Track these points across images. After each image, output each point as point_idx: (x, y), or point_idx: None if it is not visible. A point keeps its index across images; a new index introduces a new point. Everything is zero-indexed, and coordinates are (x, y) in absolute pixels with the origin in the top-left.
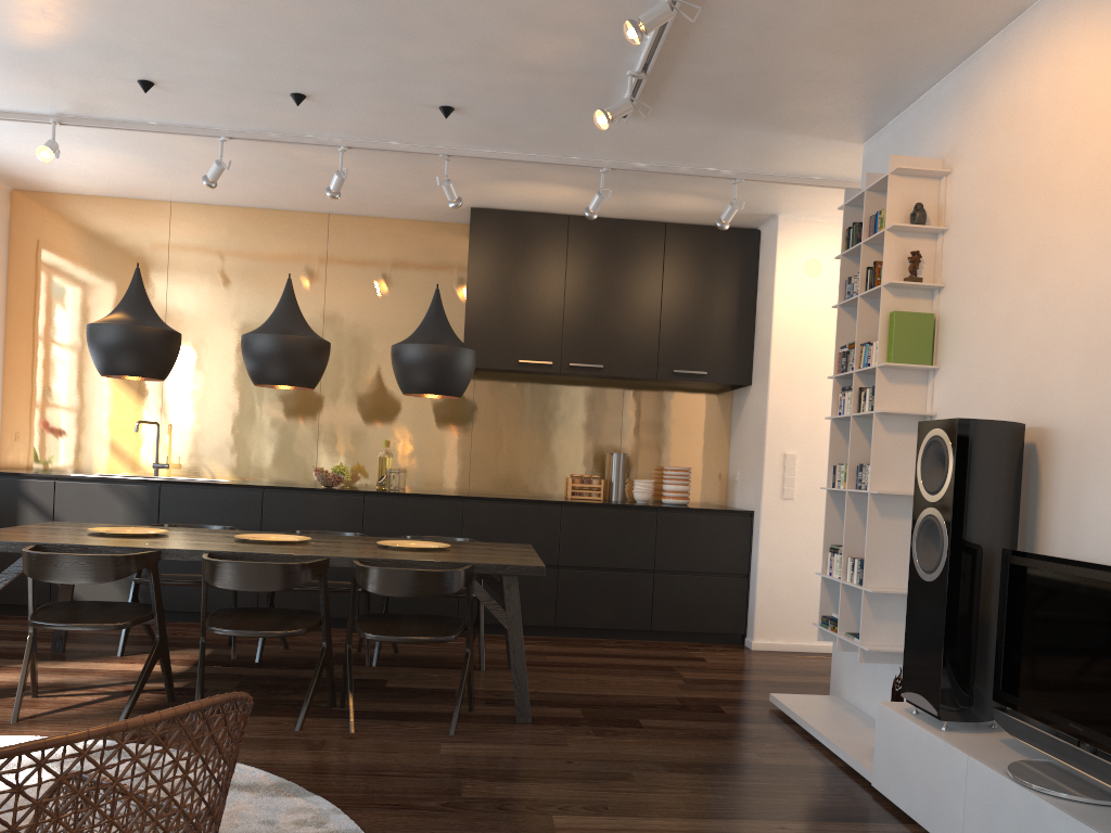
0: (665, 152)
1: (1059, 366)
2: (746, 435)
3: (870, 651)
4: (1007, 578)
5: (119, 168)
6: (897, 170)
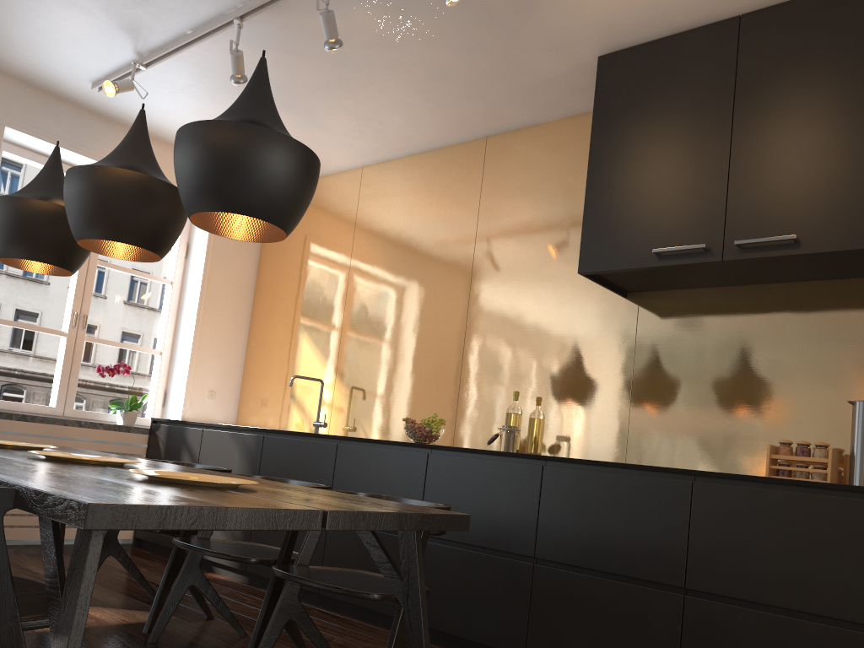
0: None
1: None
2: None
3: None
4: None
5: None
6: None
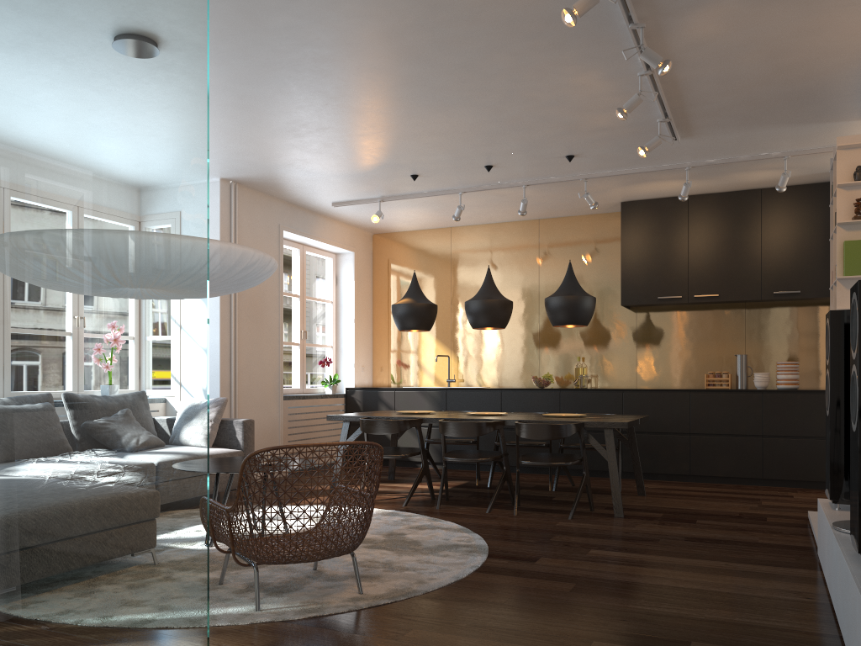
0: (722, 151)
1: None
2: None
3: None
4: None
5: (418, 215)
6: (840, 147)
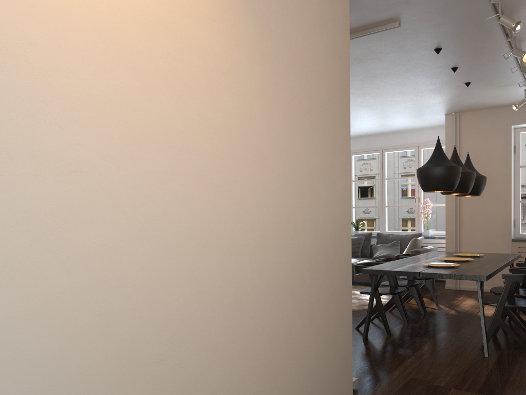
0: None
1: None
2: None
3: None
4: None
5: None
6: None
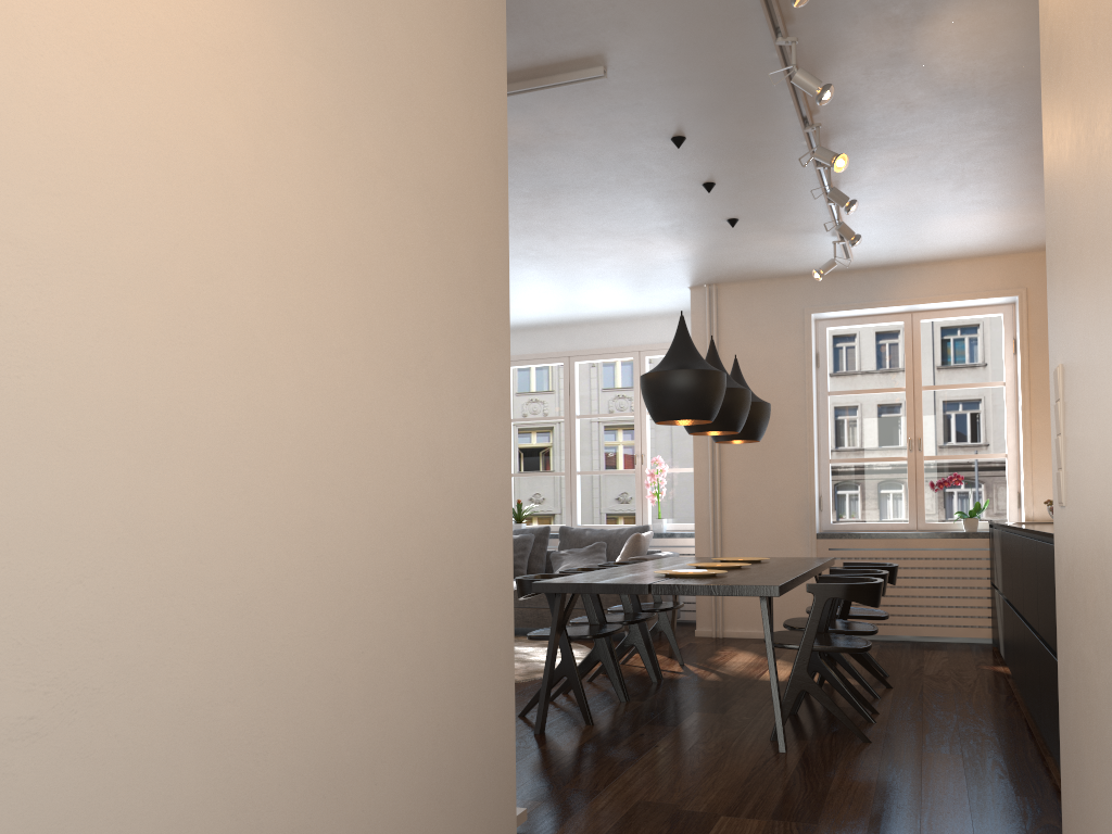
0: (700, 9)
1: None
2: None
3: None
4: None
5: (987, 220)
6: None
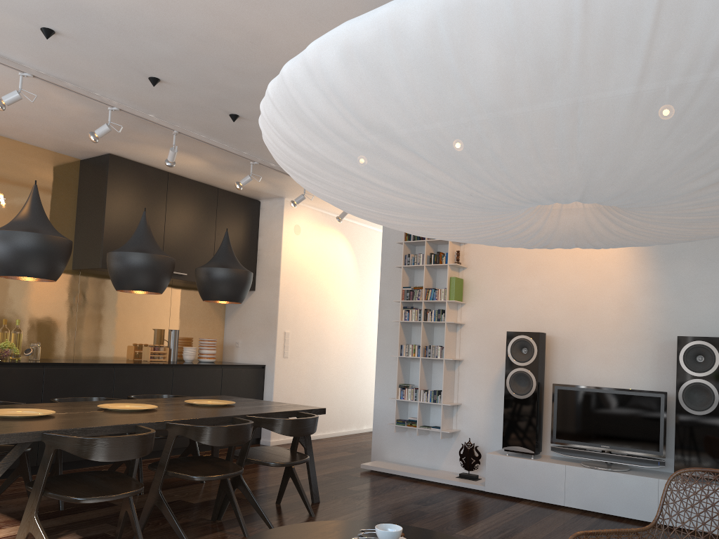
0: None
1: (553, 312)
2: (250, 320)
3: (443, 433)
4: (557, 395)
5: None
6: None
